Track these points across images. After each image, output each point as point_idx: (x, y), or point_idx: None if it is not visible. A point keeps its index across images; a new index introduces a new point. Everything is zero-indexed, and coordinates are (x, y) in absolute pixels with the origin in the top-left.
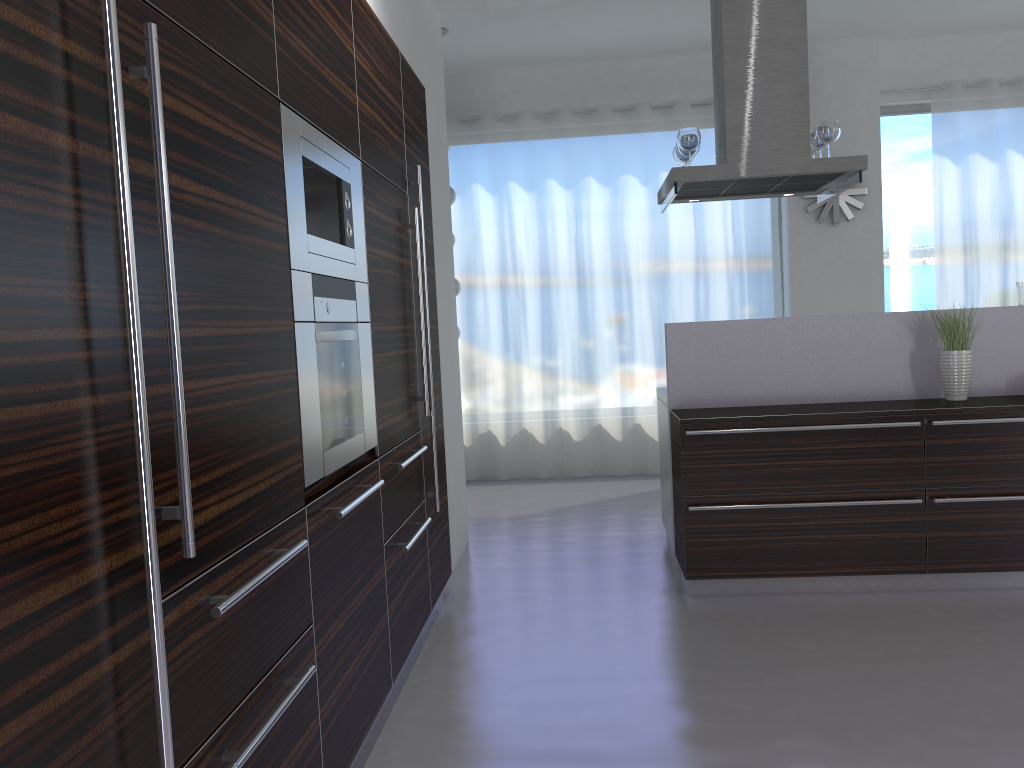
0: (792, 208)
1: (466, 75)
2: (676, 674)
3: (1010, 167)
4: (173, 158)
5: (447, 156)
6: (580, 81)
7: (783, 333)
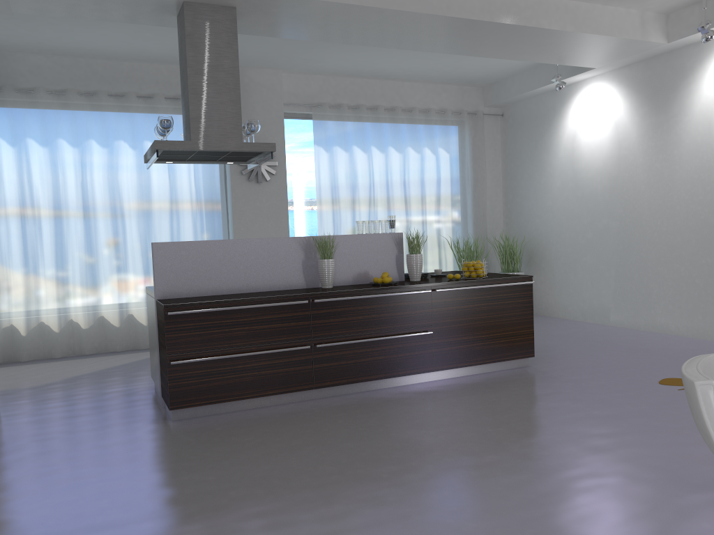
0: (233, 171)
1: None
2: (166, 467)
3: (355, 155)
4: None
5: None
6: (84, 71)
7: (229, 249)
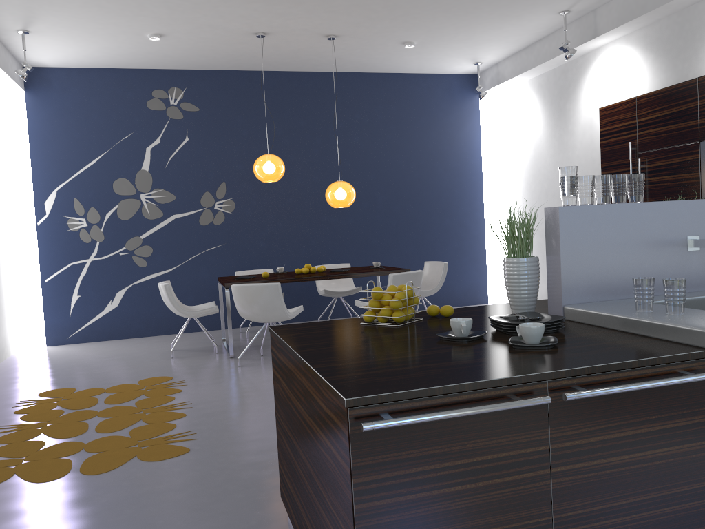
0: None
1: None
2: None
3: None
4: (652, 175)
5: None
6: None
7: None
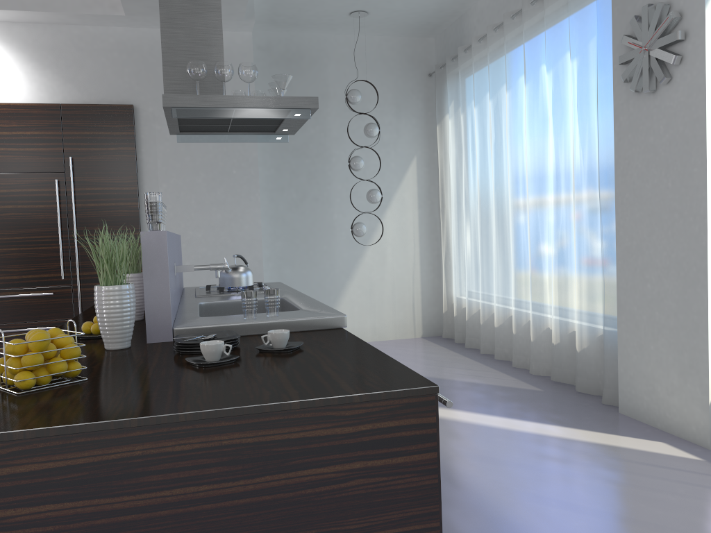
0: (616, 80)
1: (460, 18)
2: None
3: None
4: None
5: None
6: None
7: None
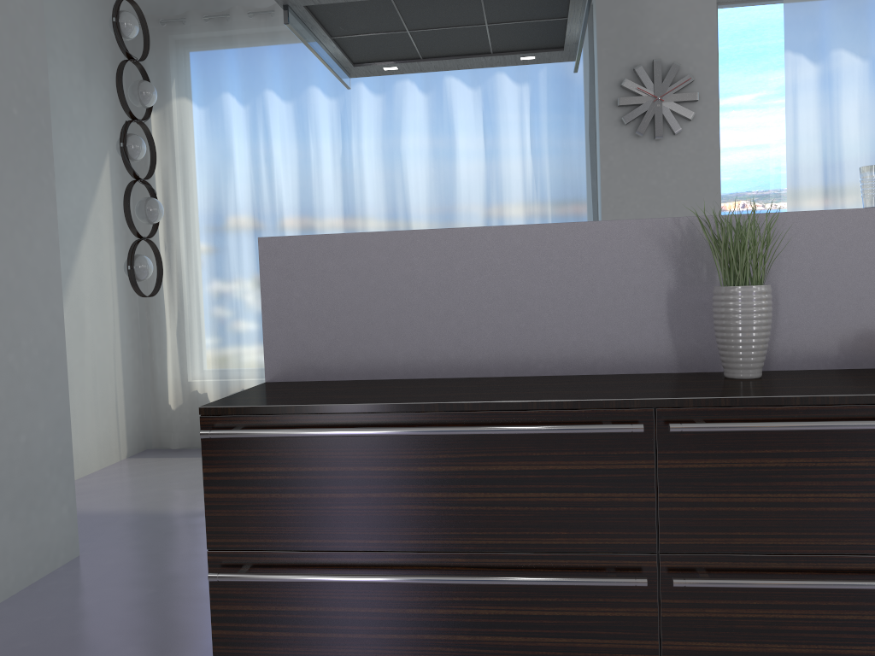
0: (604, 119)
1: None
2: None
3: None
4: None
5: (39, 6)
6: None
7: (450, 255)
